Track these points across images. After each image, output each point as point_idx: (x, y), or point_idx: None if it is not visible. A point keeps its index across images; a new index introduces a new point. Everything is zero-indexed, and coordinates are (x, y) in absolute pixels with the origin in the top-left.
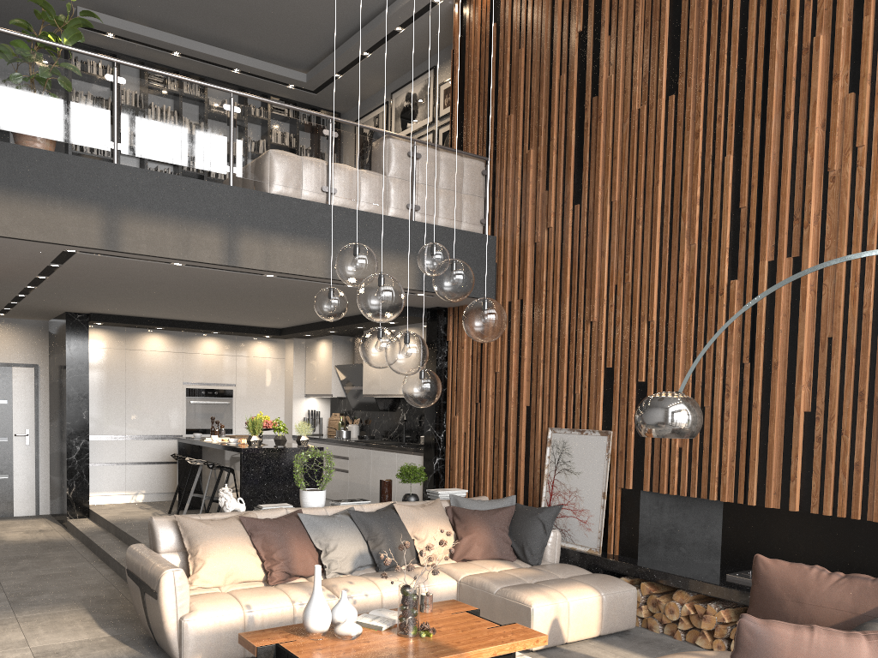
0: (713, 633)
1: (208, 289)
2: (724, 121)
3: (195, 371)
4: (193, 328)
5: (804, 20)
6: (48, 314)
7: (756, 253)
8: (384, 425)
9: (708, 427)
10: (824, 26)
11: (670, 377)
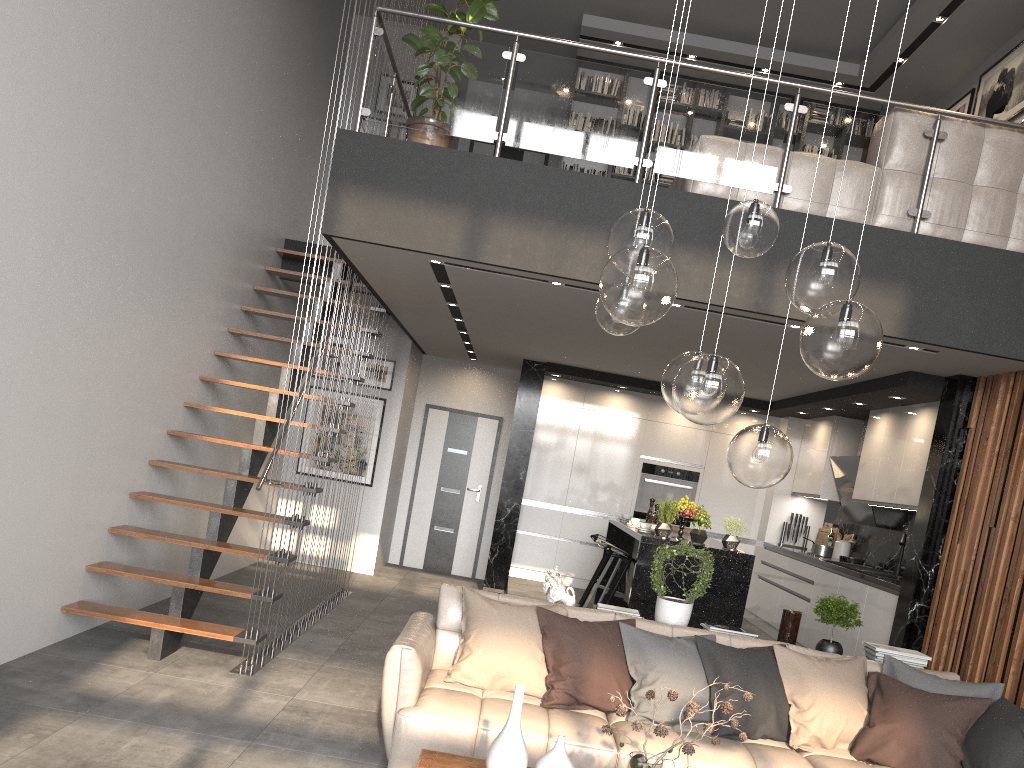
0: None
1: None
2: None
3: (658, 444)
4: (658, 390)
5: None
6: (511, 361)
7: None
8: (881, 548)
9: None
10: None
11: None
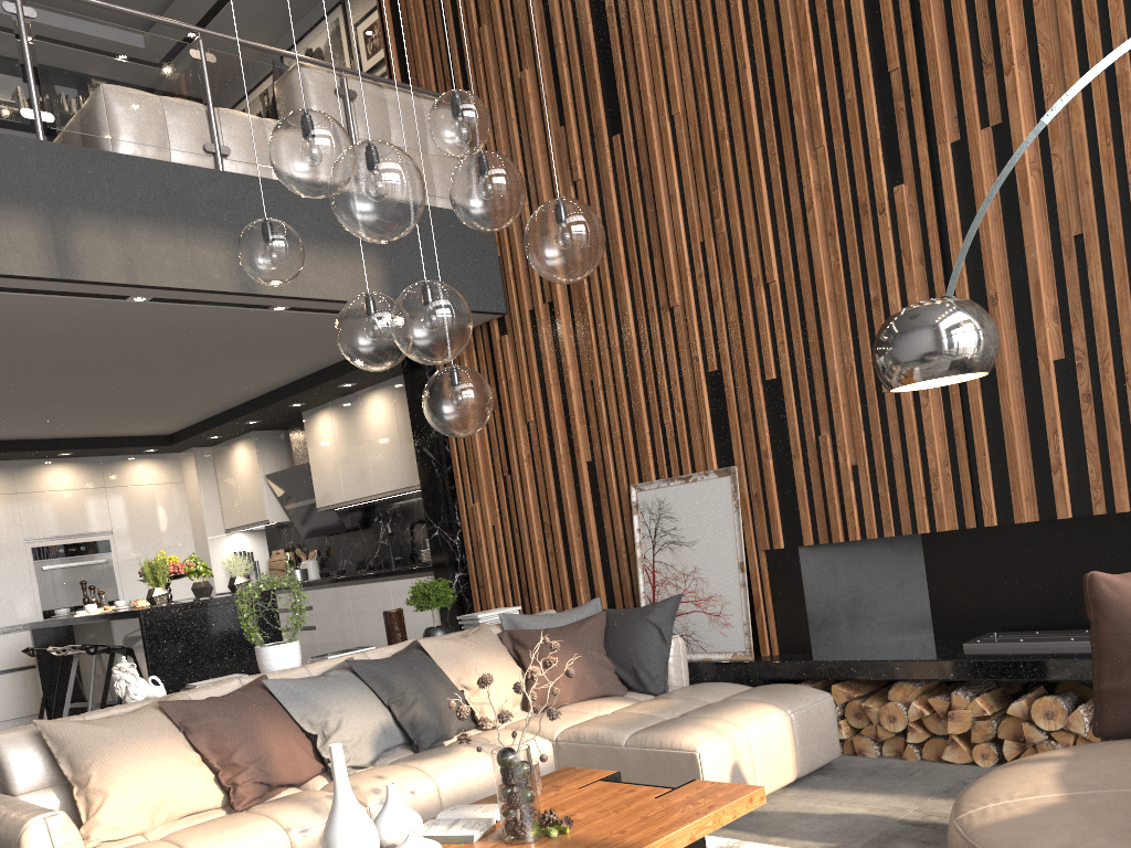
0: (966, 738)
1: (35, 351)
2: None
3: (43, 519)
4: (26, 450)
5: None
6: None
7: (928, 135)
8: (357, 551)
9: (896, 424)
10: None
11: (819, 361)
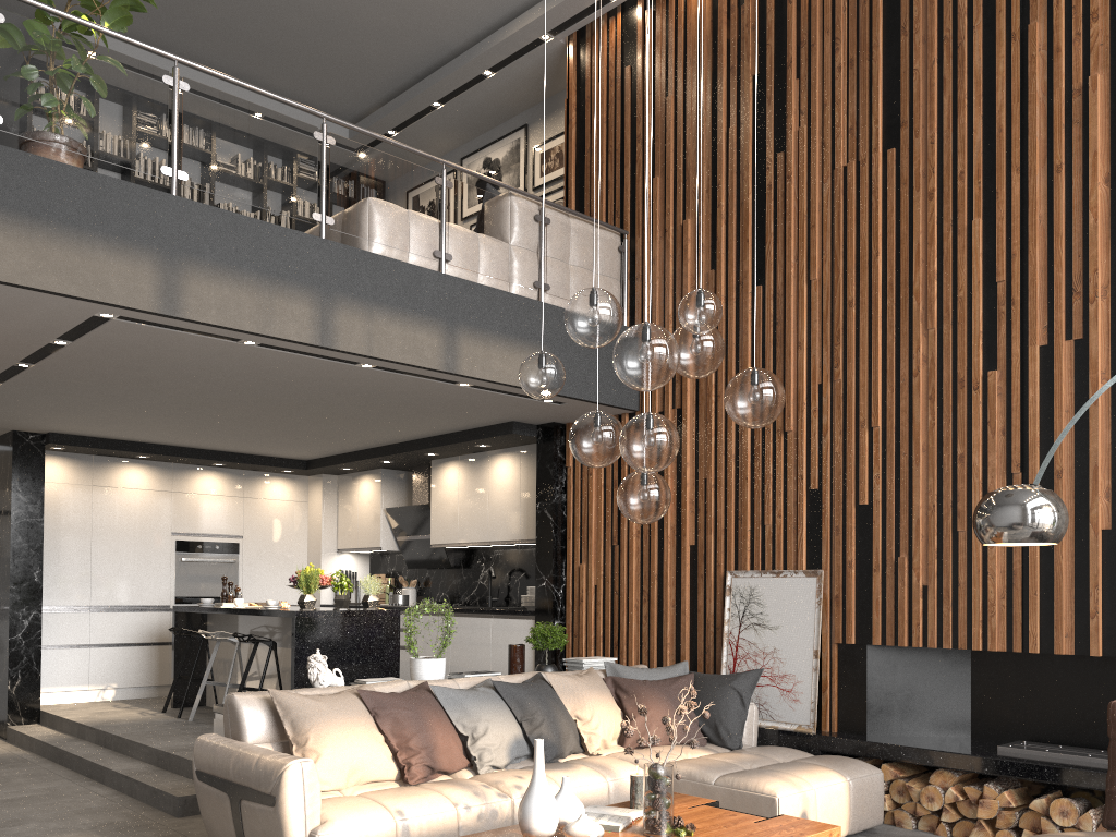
0: (991, 823)
1: (259, 389)
2: (968, 178)
3: (189, 517)
4: (191, 457)
5: (1073, 58)
6: None
7: (1022, 336)
8: (456, 586)
9: (965, 558)
10: (1100, 64)
11: (906, 496)
